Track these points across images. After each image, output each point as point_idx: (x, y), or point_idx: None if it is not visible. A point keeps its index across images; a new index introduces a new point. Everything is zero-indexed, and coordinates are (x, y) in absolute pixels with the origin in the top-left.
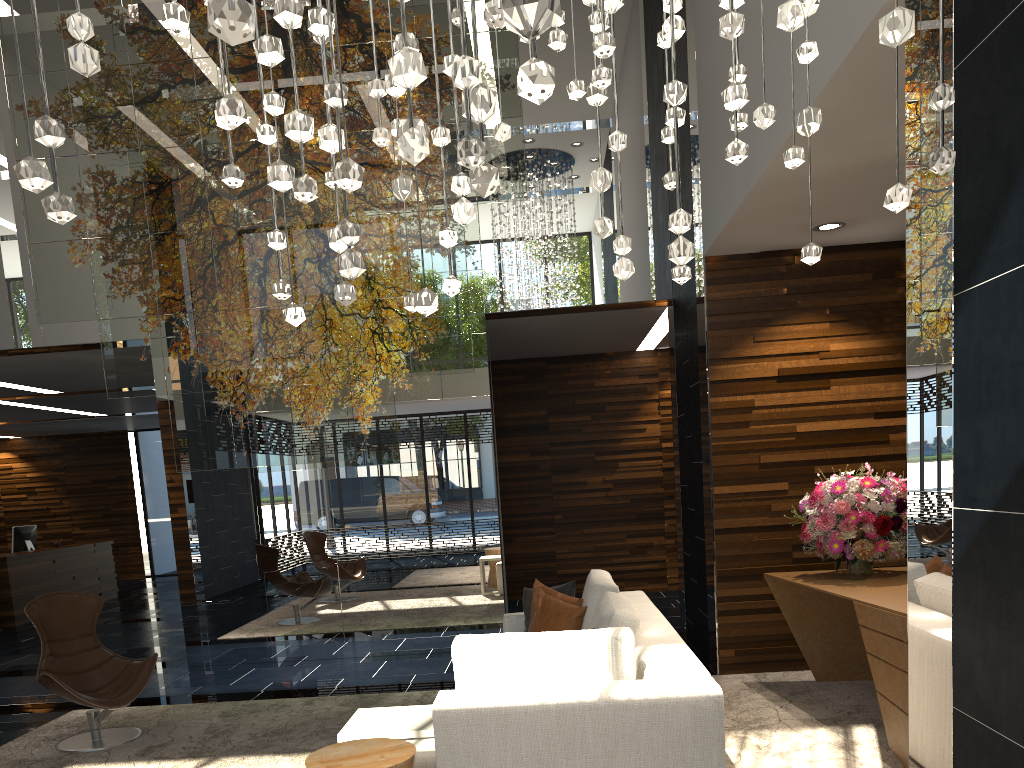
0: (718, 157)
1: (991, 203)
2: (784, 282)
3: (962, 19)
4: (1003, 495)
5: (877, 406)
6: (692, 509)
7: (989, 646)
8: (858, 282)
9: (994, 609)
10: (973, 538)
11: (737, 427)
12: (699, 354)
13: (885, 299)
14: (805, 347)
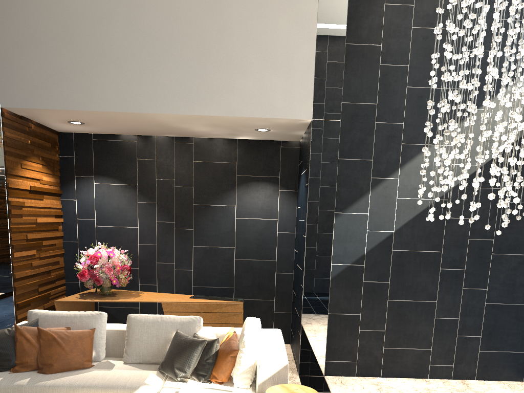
0: (56, 66)
1: (354, 196)
2: (29, 137)
3: (343, 149)
4: (355, 261)
5: (56, 212)
6: None
7: (347, 295)
8: (49, 147)
9: (350, 286)
10: (341, 271)
11: (18, 217)
12: None
13: (55, 158)
14: (37, 176)
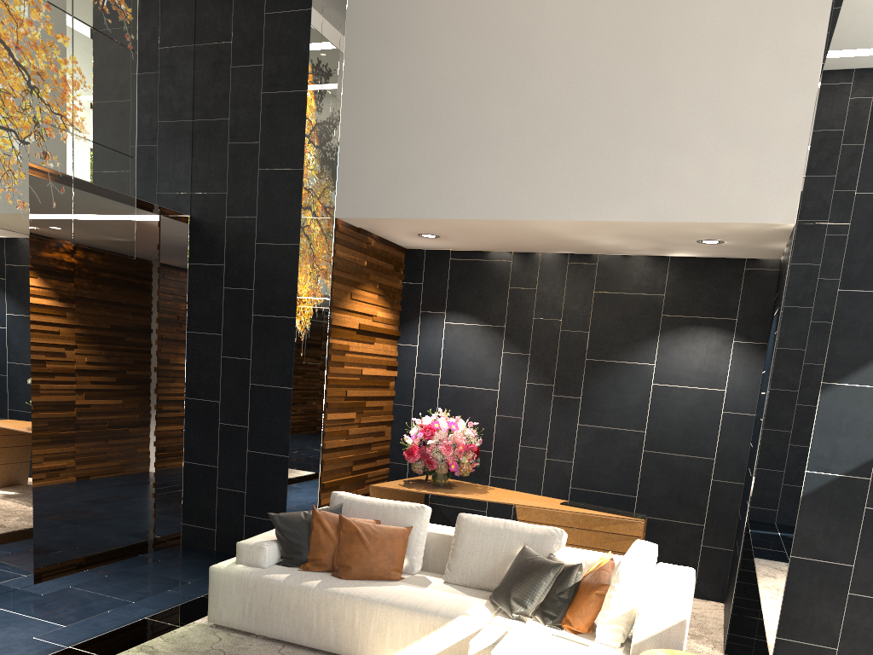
0: (409, 158)
1: (862, 356)
2: (365, 256)
3: (850, 273)
4: (853, 470)
5: (389, 361)
6: (238, 425)
7: (831, 528)
8: (390, 270)
9: (837, 514)
10: (823, 485)
11: (339, 366)
12: (302, 295)
13: (396, 286)
14: (369, 310)
